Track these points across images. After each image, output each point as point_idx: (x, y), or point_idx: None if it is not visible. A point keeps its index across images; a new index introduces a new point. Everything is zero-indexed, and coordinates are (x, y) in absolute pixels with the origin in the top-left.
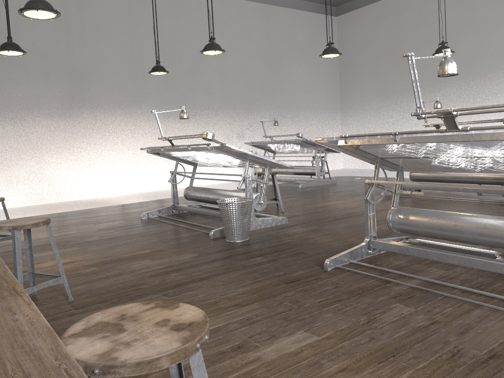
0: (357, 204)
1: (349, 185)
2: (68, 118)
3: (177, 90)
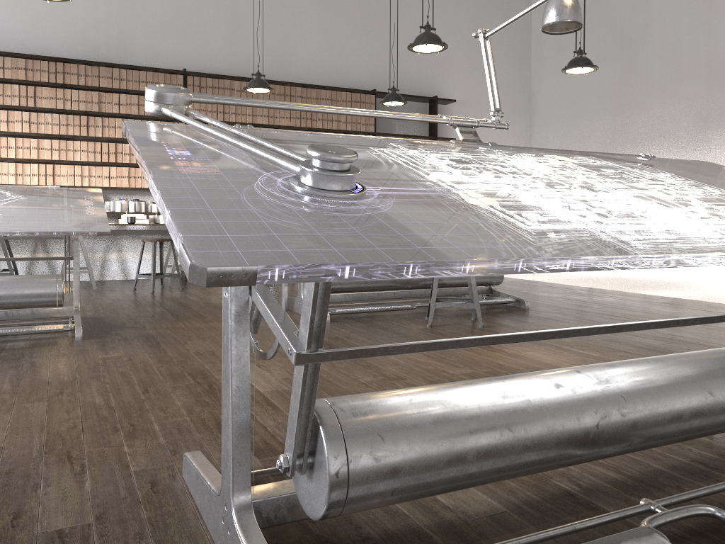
0: (482, 362)
1: None
2: (698, 148)
3: None
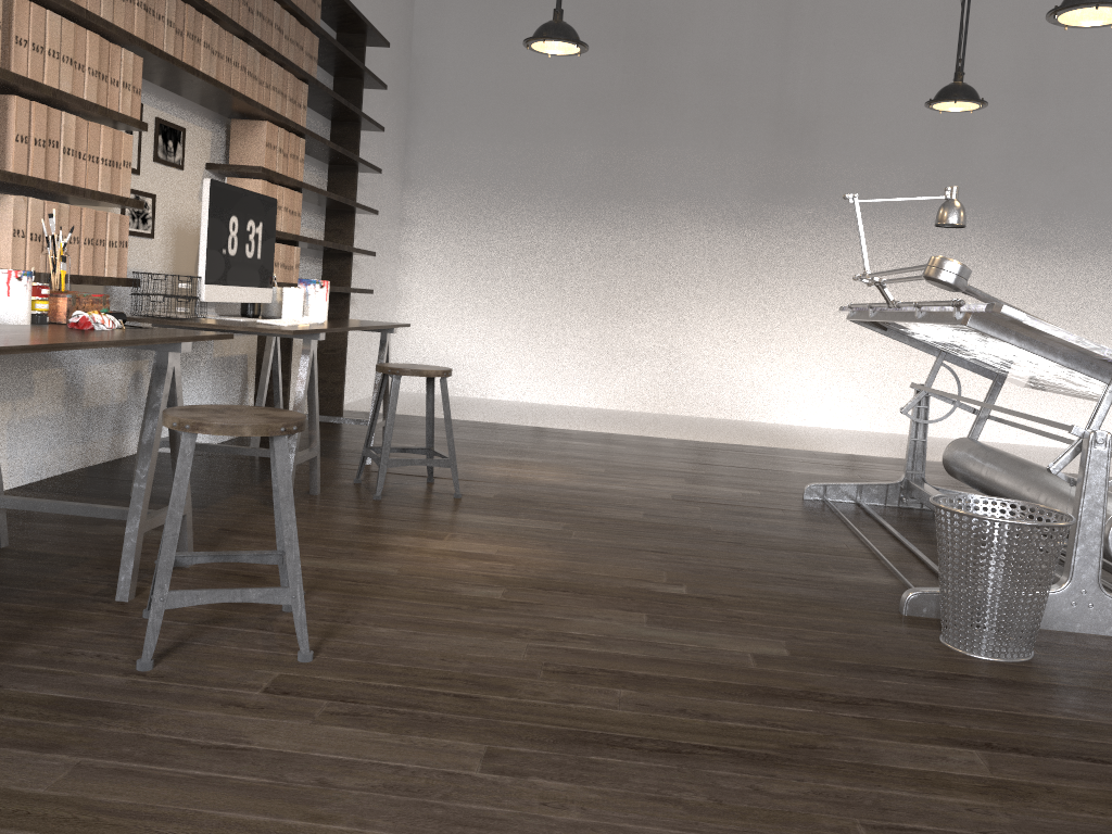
0: None
1: None
2: (755, 227)
3: (1064, 172)
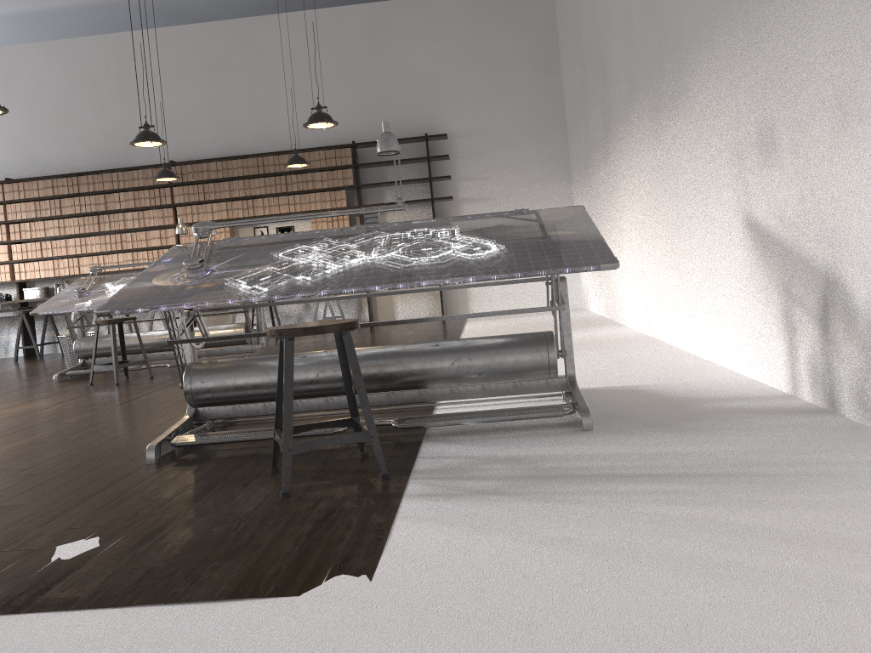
0: None
1: (50, 458)
2: (607, 160)
3: (657, 17)
